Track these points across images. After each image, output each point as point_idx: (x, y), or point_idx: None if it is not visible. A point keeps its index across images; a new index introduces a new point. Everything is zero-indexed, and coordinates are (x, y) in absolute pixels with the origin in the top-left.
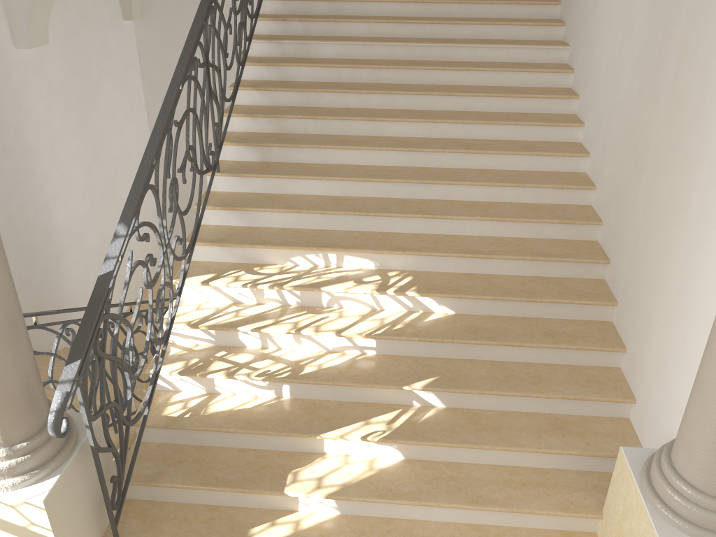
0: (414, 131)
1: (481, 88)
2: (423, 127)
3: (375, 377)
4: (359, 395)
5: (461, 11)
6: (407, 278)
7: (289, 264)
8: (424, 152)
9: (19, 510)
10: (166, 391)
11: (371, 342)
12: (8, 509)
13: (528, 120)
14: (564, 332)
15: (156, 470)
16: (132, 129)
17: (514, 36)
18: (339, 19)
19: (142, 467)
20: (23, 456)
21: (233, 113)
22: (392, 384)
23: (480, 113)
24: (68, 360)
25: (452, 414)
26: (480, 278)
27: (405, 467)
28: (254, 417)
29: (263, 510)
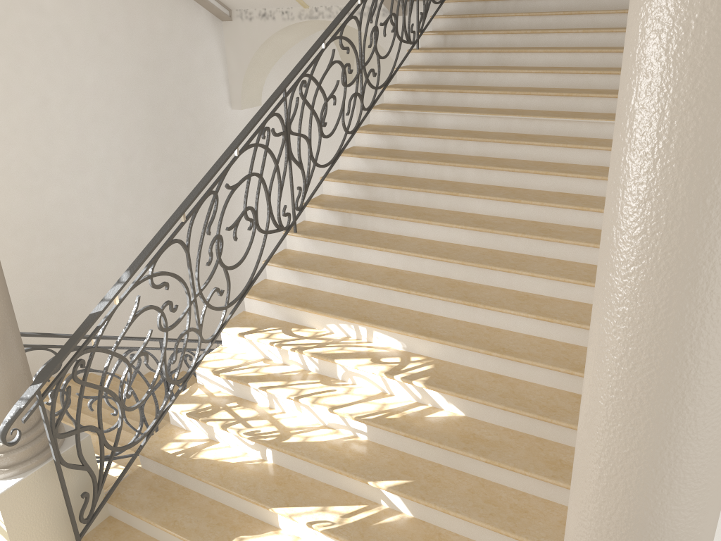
0: (498, 210)
1: (591, 168)
2: (508, 207)
3: (347, 464)
4: (330, 478)
5: (603, 82)
6: (427, 366)
7: (326, 330)
8: (495, 234)
9: None
10: (180, 428)
11: (362, 426)
12: None
13: None
14: None
15: (136, 498)
16: None
17: None
18: (464, 90)
19: (128, 492)
20: None
21: (330, 178)
22: (359, 476)
23: (580, 197)
24: (35, 381)
25: (414, 526)
26: (505, 382)
27: None
28: (229, 472)
29: None
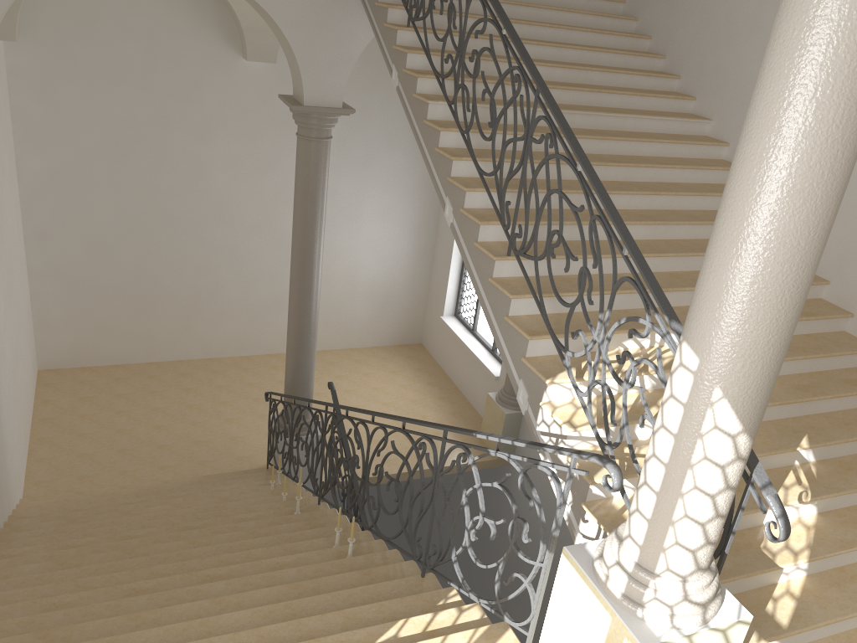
0: (638, 203)
1: (665, 159)
2: (647, 199)
3: (769, 445)
4: None
5: (600, 79)
6: None
7: (619, 348)
8: (666, 225)
9: (727, 632)
10: (599, 499)
11: None
12: (717, 635)
13: None
14: (856, 379)
15: None
16: (12, 192)
17: (655, 107)
18: (509, 82)
19: None
20: (715, 576)
21: (478, 188)
22: (788, 448)
23: (677, 184)
24: (751, 464)
25: (826, 465)
26: None
27: (826, 519)
28: None
29: (754, 591)
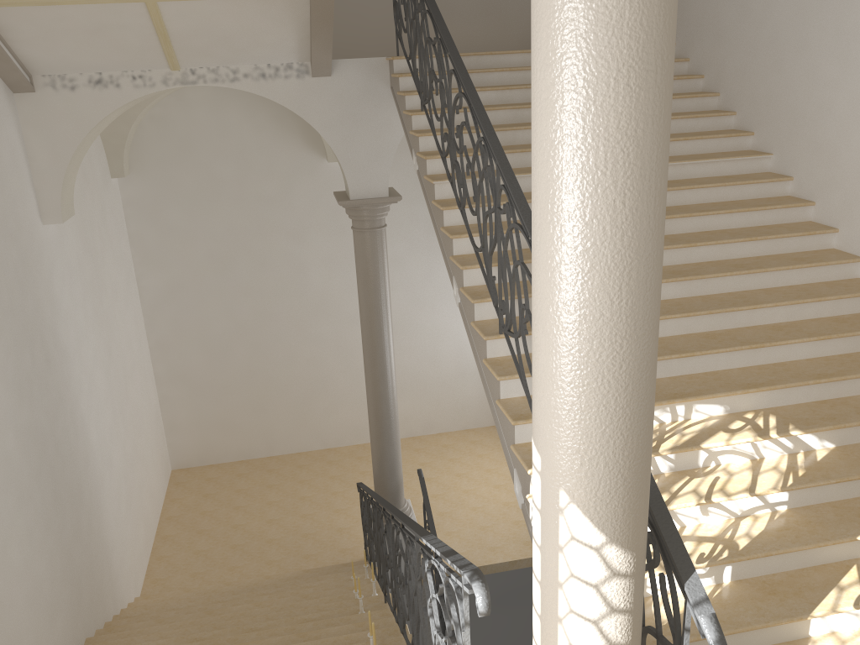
0: (672, 258)
1: (710, 205)
2: (682, 253)
3: (818, 534)
4: (806, 559)
5: None
6: (771, 417)
7: None
8: (703, 279)
9: None
10: None
11: (783, 496)
12: None
13: (783, 232)
14: None
15: None
16: (130, 310)
17: (705, 149)
18: (526, 149)
19: None
20: None
21: (475, 264)
22: (844, 537)
23: (725, 231)
24: (682, 575)
25: None
26: (838, 403)
27: None
28: (719, 613)
29: None
